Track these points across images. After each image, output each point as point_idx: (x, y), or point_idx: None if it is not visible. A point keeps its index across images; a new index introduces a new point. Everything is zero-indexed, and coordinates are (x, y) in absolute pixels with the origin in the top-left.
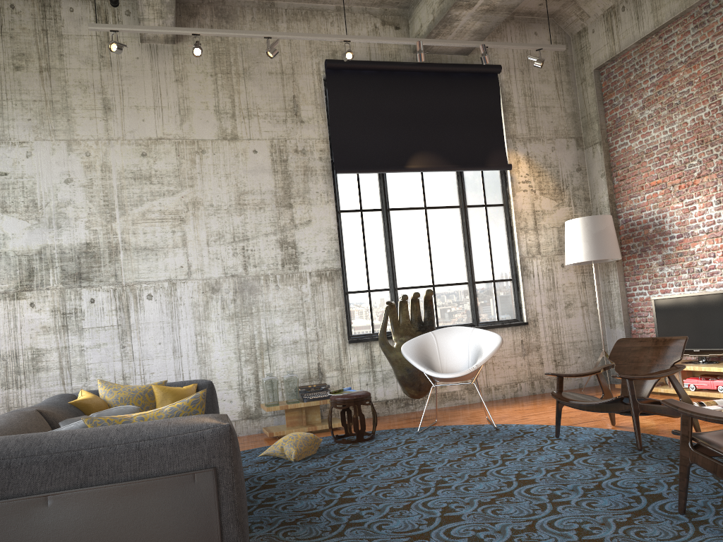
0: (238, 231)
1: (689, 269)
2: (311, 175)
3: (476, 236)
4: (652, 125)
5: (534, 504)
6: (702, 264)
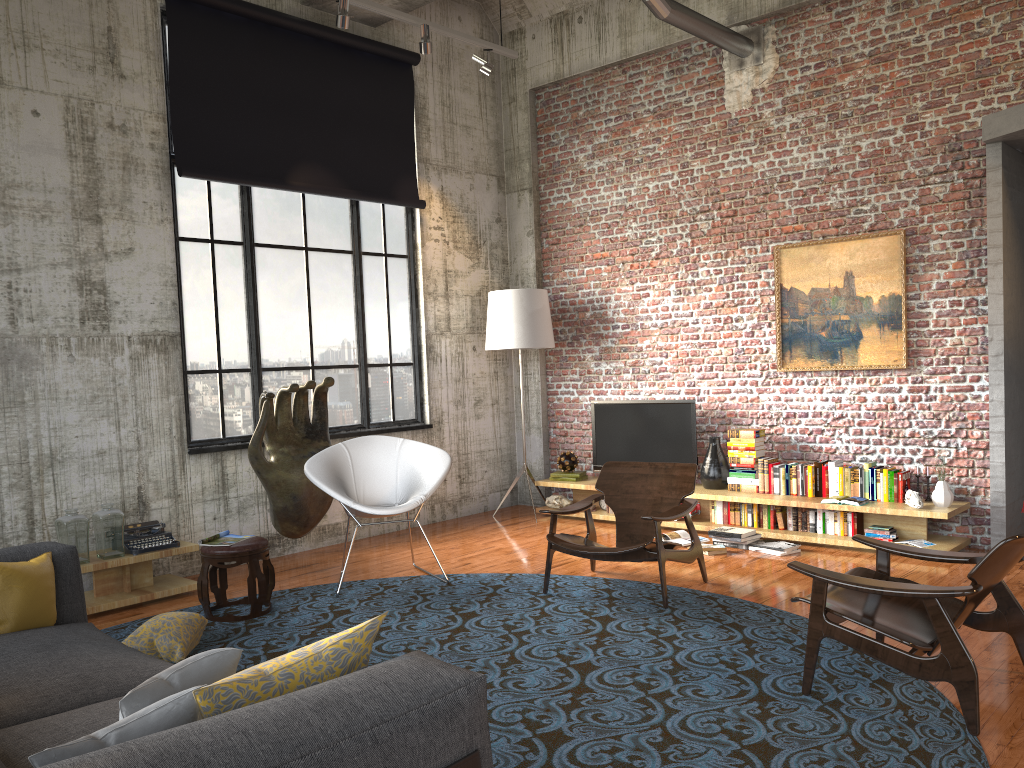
0: (1, 253)
1: (634, 368)
2: (135, 171)
3: (372, 298)
4: (603, 181)
5: (632, 700)
6: (651, 364)
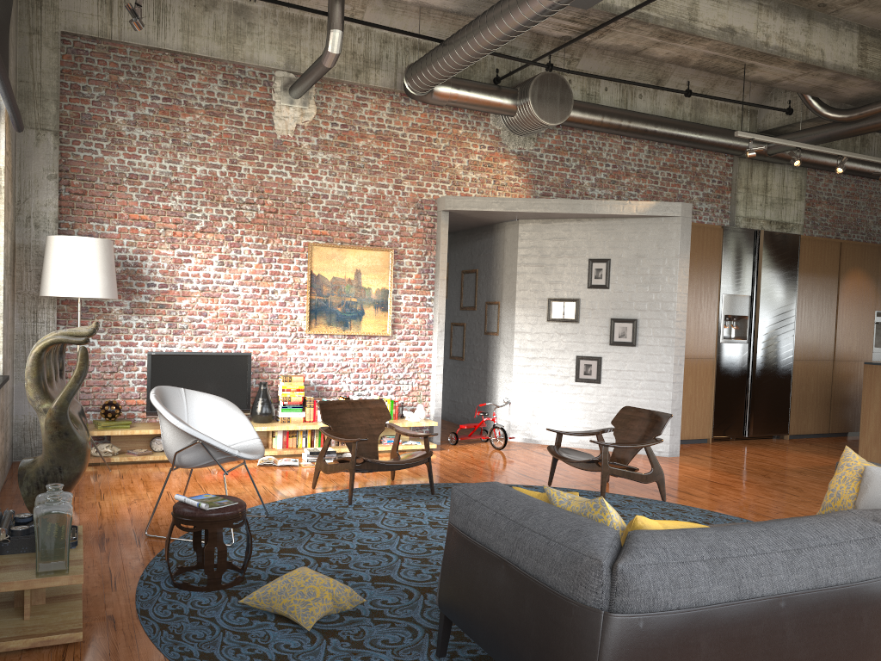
0: None
1: (171, 324)
2: None
3: None
4: (146, 150)
5: None
6: (190, 321)
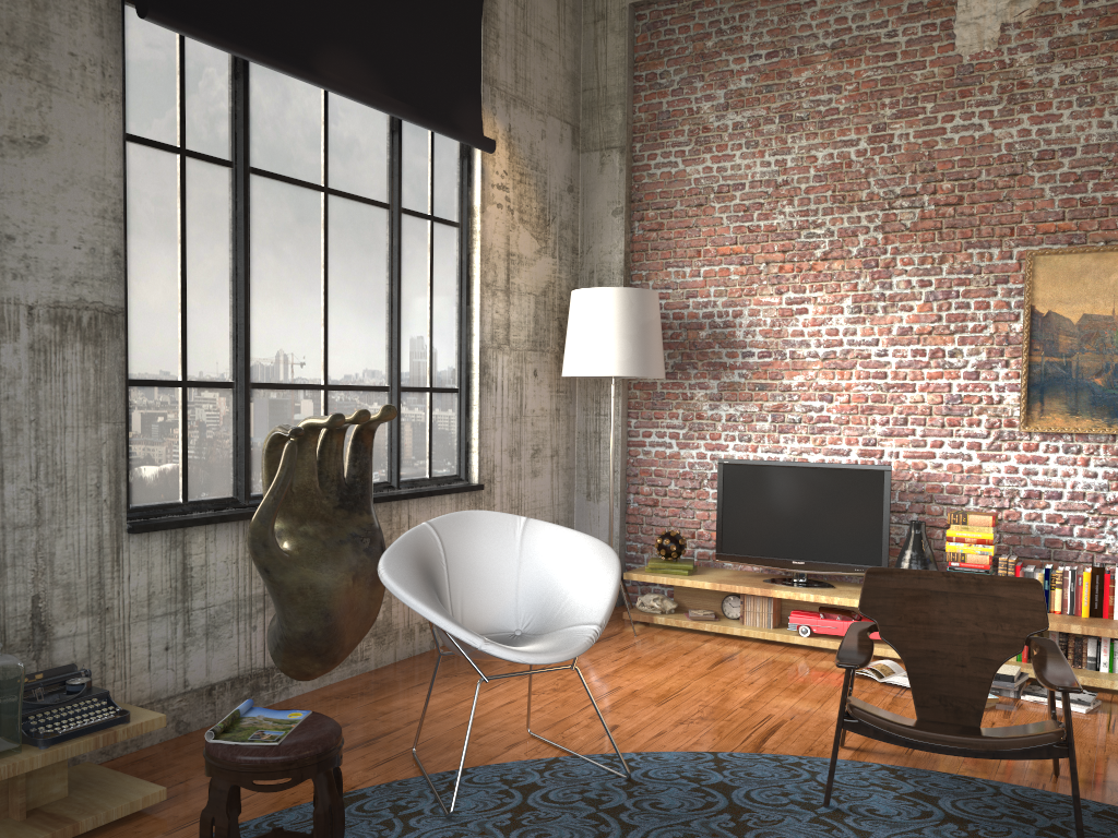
0: None
1: (775, 415)
2: None
3: (412, 283)
4: (741, 144)
5: None
6: (805, 411)
